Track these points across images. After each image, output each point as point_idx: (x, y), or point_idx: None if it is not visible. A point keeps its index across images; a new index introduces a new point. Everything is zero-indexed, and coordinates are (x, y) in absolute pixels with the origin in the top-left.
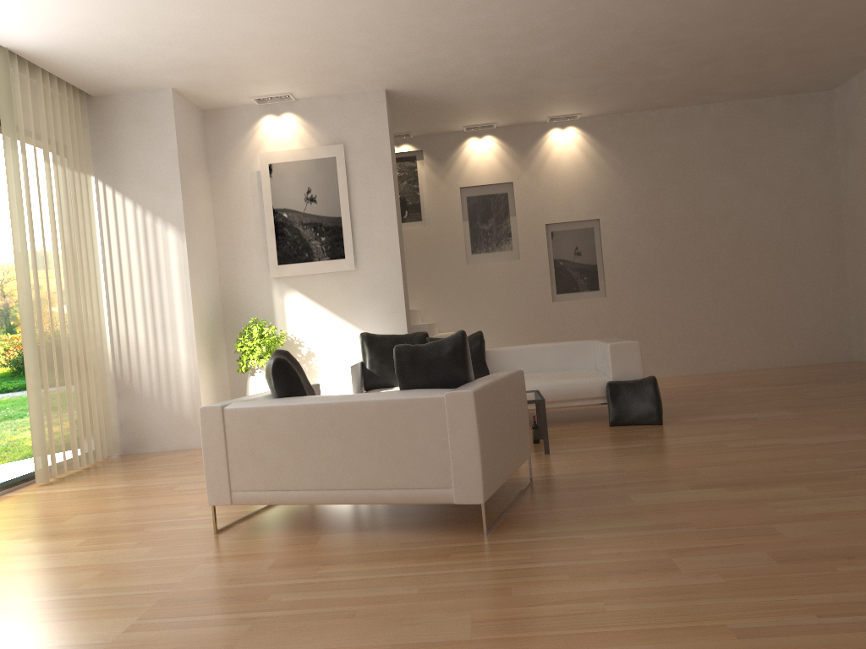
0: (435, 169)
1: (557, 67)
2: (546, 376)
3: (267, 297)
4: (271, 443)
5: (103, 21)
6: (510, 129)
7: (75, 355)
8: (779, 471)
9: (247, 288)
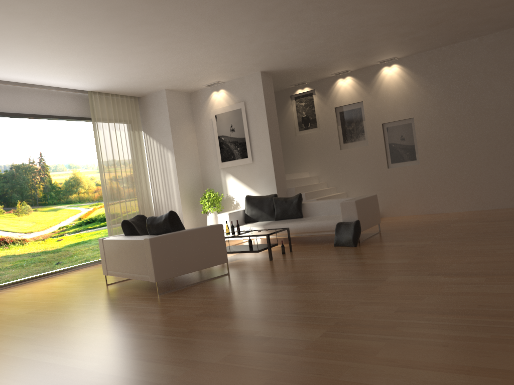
0: (321, 99)
1: (339, 46)
2: (318, 218)
3: (219, 178)
4: (112, 253)
5: (110, 78)
6: (359, 71)
7: (131, 208)
8: (315, 277)
9: (211, 173)
